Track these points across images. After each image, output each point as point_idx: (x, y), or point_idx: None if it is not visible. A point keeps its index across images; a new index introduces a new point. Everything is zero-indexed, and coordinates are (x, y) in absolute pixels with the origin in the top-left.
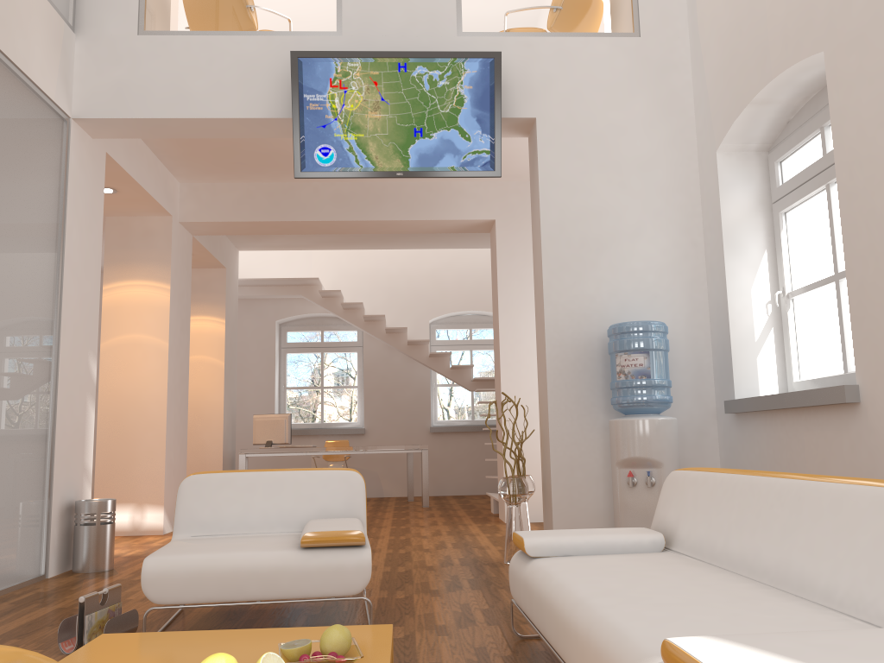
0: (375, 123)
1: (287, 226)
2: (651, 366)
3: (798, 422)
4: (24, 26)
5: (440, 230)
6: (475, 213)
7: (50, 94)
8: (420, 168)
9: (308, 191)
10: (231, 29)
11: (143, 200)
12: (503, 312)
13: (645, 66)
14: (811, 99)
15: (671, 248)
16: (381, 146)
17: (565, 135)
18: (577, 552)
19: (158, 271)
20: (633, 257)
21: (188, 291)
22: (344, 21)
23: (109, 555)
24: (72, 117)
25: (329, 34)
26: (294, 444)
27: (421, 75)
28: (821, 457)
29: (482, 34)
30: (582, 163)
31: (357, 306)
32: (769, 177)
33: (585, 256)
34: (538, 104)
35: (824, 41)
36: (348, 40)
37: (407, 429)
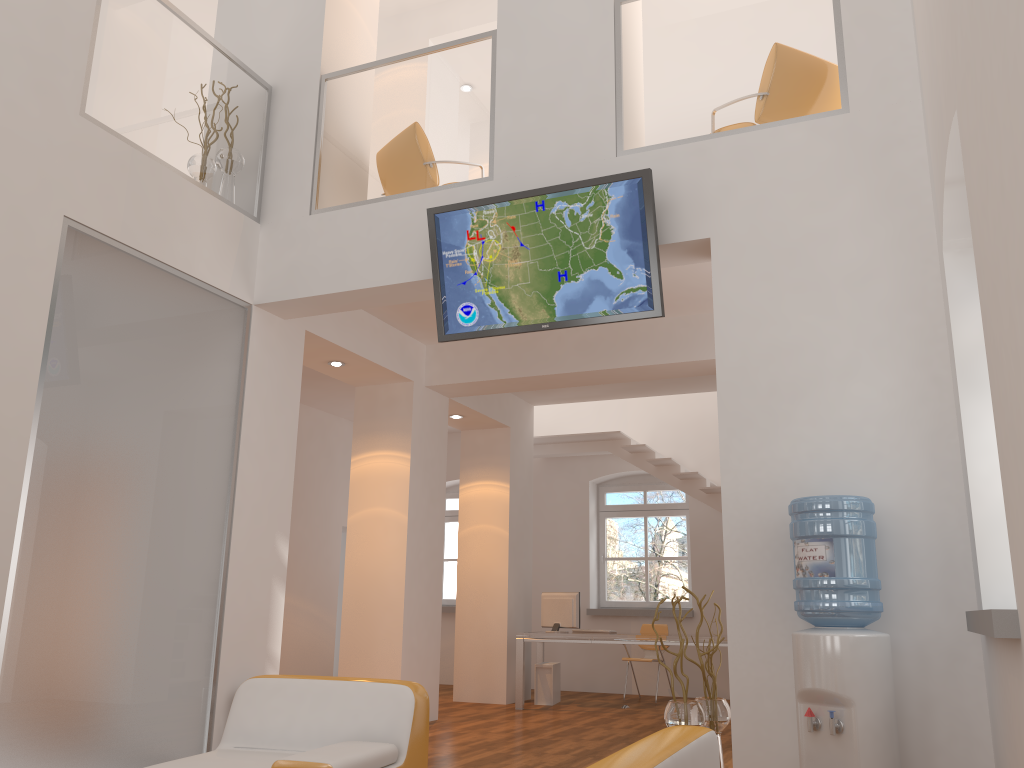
0: (515, 271)
1: (535, 381)
2: (836, 559)
3: (1005, 657)
4: (187, 230)
5: (713, 371)
6: None
7: (222, 287)
8: (568, 317)
9: (551, 340)
10: (390, 194)
11: (375, 369)
12: None
13: (857, 148)
14: None
15: (900, 388)
16: (523, 296)
17: (747, 253)
18: None
19: (399, 440)
20: (843, 404)
21: (442, 458)
22: (495, 163)
23: None
24: (253, 304)
25: (481, 181)
26: (612, 626)
27: (561, 211)
28: (1017, 718)
29: (645, 149)
30: (770, 287)
31: (668, 462)
32: None
33: (776, 407)
34: (712, 220)
35: (955, 94)
36: (499, 183)
37: None
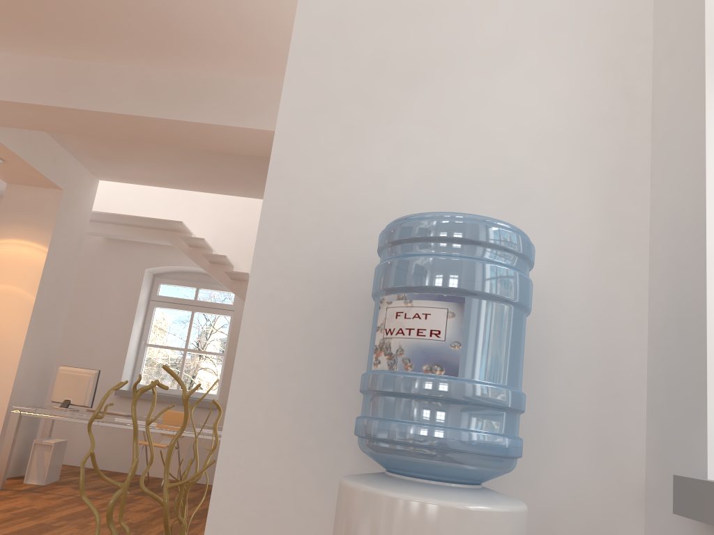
0: None
1: (81, 120)
2: (465, 341)
3: None
4: None
5: None
6: None
7: None
8: None
9: (109, 74)
10: None
11: None
12: None
13: None
14: None
15: (575, 97)
16: None
17: None
18: None
19: None
20: (486, 106)
21: None
22: None
23: None
24: None
25: None
26: (137, 408)
27: None
28: None
29: None
30: None
31: (223, 261)
32: None
33: (380, 92)
34: None
35: None
36: None
37: None
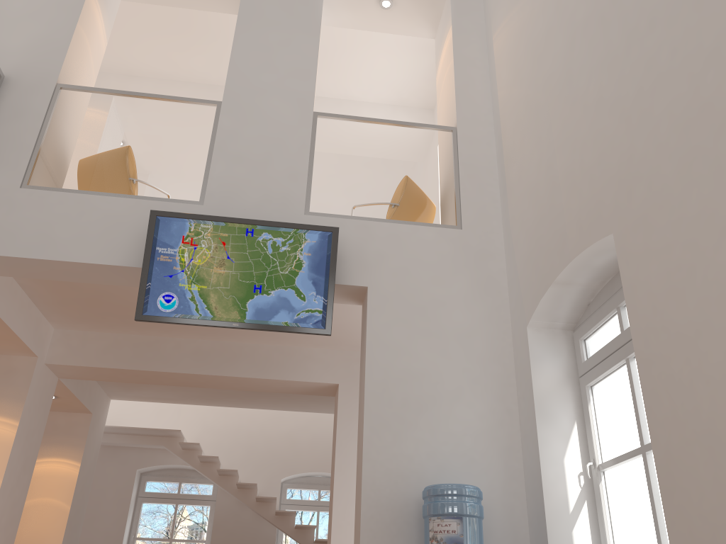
0: (218, 277)
1: (148, 375)
2: (464, 533)
3: None
4: None
5: (289, 391)
6: (321, 376)
7: None
8: (256, 321)
9: (171, 345)
10: (106, 191)
11: (9, 339)
12: (339, 471)
13: (465, 252)
14: (607, 283)
15: (487, 414)
16: (221, 298)
17: (392, 303)
18: None
19: (11, 407)
20: (451, 420)
21: (41, 430)
22: (207, 193)
23: None
24: None
25: (192, 203)
26: None
27: (266, 240)
28: None
29: (326, 215)
30: (407, 329)
31: (213, 460)
32: (575, 353)
33: (406, 416)
34: (370, 275)
35: (613, 224)
36: (208, 208)
37: None
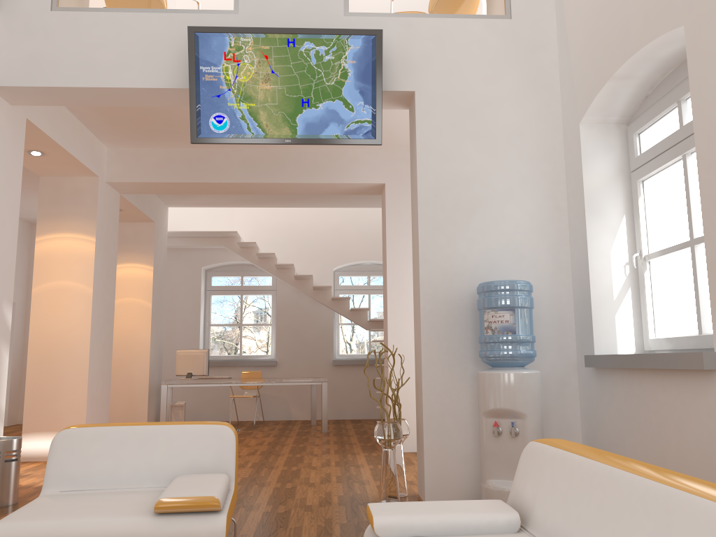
0: (265, 93)
1: (202, 187)
2: (516, 323)
3: (655, 382)
4: None
5: (338, 192)
6: (367, 177)
7: None
8: (307, 136)
9: (221, 156)
10: (137, 7)
11: (70, 162)
12: (391, 264)
13: (515, 45)
14: (669, 75)
15: (537, 212)
16: (271, 115)
17: (441, 107)
18: (429, 532)
19: (85, 225)
20: (502, 220)
21: (115, 243)
22: (240, 0)
23: (12, 490)
24: None
25: (227, 13)
26: (216, 373)
27: (309, 50)
28: (677, 418)
29: (367, 15)
30: (456, 133)
31: (270, 256)
32: (628, 148)
33: (458, 219)
34: (417, 78)
35: (685, 15)
36: (244, 18)
37: (312, 362)
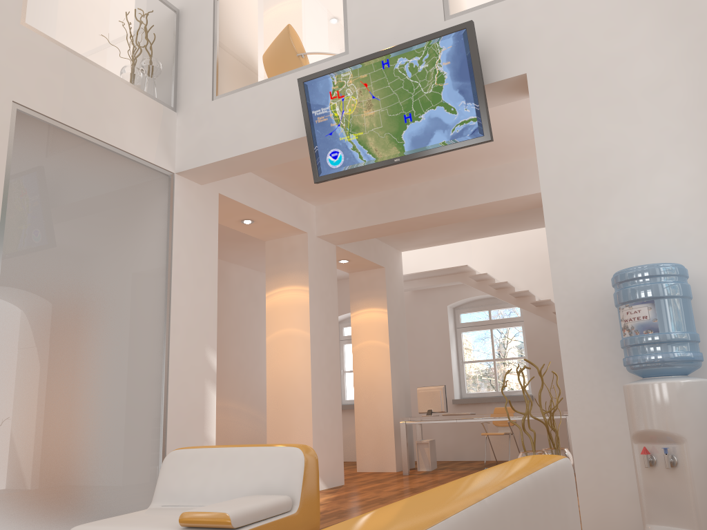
0: (370, 119)
1: (398, 225)
2: (658, 318)
3: None
4: (117, 115)
5: (535, 205)
6: None
7: (149, 159)
8: (415, 150)
9: (408, 192)
10: (271, 76)
11: (277, 224)
12: None
13: None
14: None
15: (700, 174)
16: (378, 138)
17: (558, 81)
18: None
19: (300, 277)
20: (651, 194)
21: (333, 290)
22: (349, 41)
23: None
24: (175, 172)
25: (339, 56)
26: (472, 411)
27: (402, 65)
28: None
29: (467, 11)
30: (580, 105)
31: (505, 285)
32: None
33: (593, 203)
34: (527, 59)
35: None
36: (353, 55)
37: None
